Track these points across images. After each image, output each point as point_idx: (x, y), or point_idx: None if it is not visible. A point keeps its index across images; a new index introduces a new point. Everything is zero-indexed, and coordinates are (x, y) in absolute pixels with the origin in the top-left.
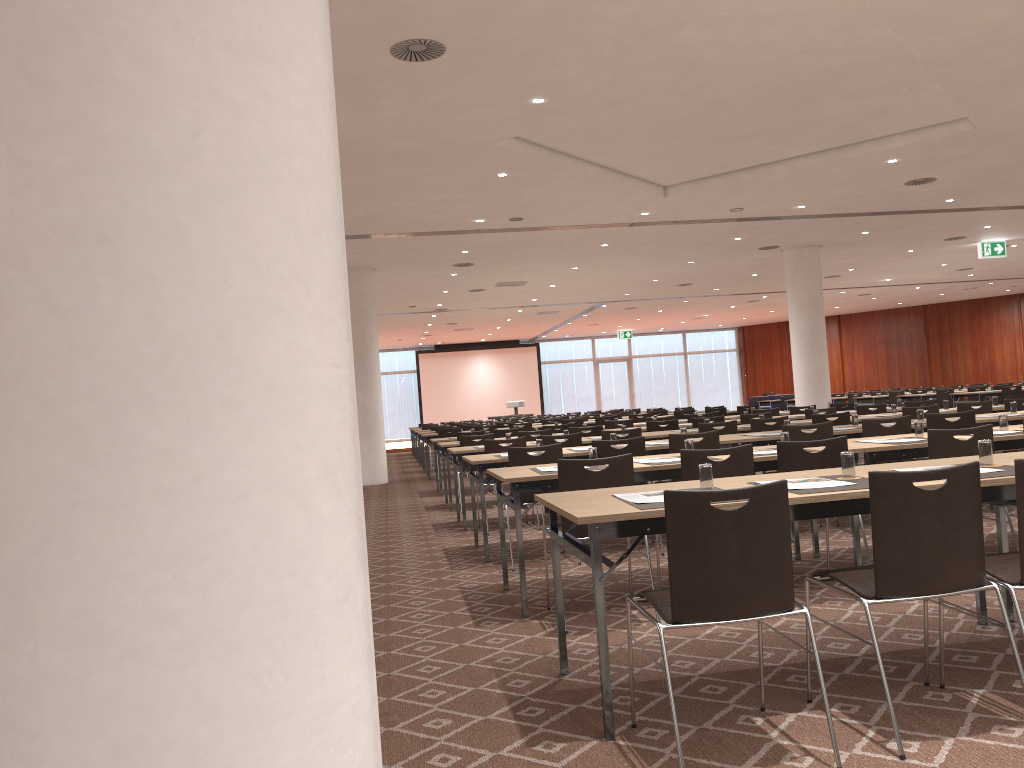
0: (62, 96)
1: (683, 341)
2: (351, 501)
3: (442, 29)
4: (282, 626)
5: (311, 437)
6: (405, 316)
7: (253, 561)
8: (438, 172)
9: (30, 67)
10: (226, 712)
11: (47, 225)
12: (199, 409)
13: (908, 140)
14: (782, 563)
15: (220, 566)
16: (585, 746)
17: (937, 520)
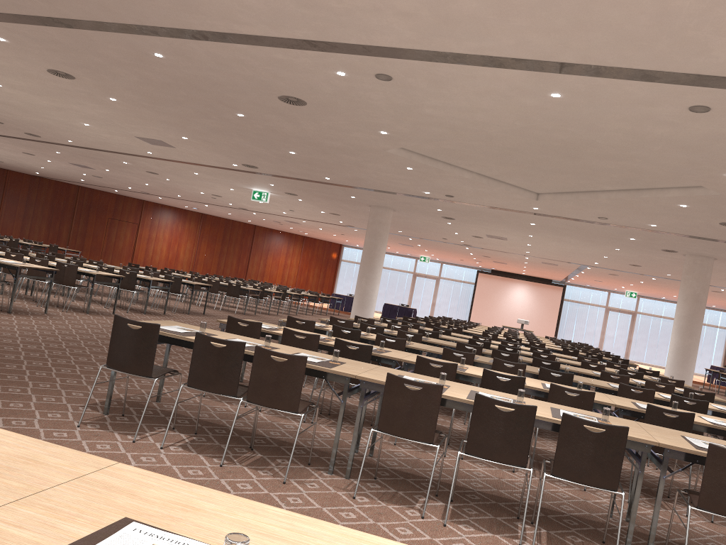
0: None
1: None
2: None
3: (294, 93)
4: None
5: None
6: (447, 244)
7: None
8: (370, 161)
9: None
10: None
11: None
12: None
13: (679, 193)
14: (149, 357)
15: None
16: (93, 412)
17: (216, 360)
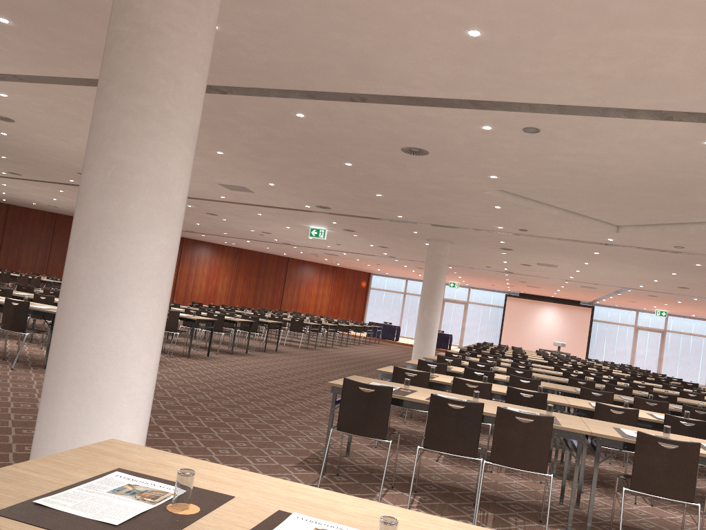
0: (98, 251)
1: None
2: (145, 338)
3: (422, 144)
4: (115, 357)
5: (134, 322)
6: (487, 271)
7: (112, 342)
8: (458, 201)
9: (94, 246)
10: (99, 369)
11: (90, 274)
12: (108, 311)
13: None
14: (383, 419)
15: (105, 341)
16: (311, 473)
17: (455, 422)
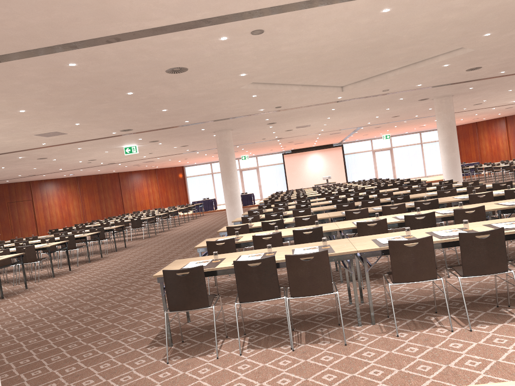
0: None
1: (420, 137)
2: None
3: (180, 64)
4: None
5: None
6: (264, 142)
7: None
8: (225, 99)
9: None
10: None
11: None
12: None
13: (445, 57)
14: (203, 292)
15: None
16: (161, 348)
17: (257, 276)
